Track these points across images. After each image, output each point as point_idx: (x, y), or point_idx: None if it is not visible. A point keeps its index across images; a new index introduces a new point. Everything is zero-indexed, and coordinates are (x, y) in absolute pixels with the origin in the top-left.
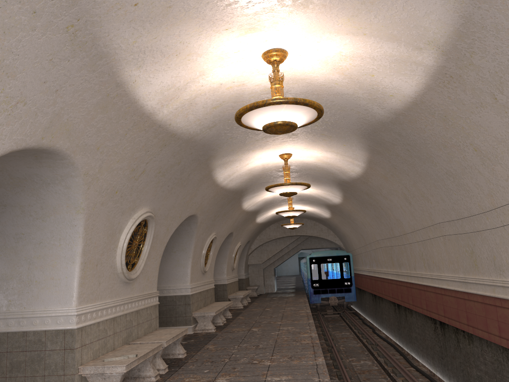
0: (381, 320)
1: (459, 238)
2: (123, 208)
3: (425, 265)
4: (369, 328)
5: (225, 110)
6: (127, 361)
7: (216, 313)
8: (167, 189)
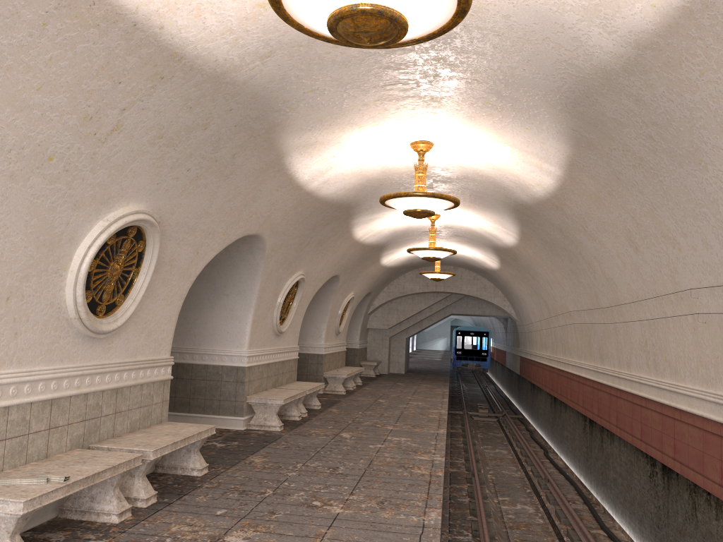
0: (561, 438)
1: None
2: (75, 196)
3: (648, 363)
4: (539, 448)
5: None
6: (37, 490)
7: (286, 401)
8: (187, 176)
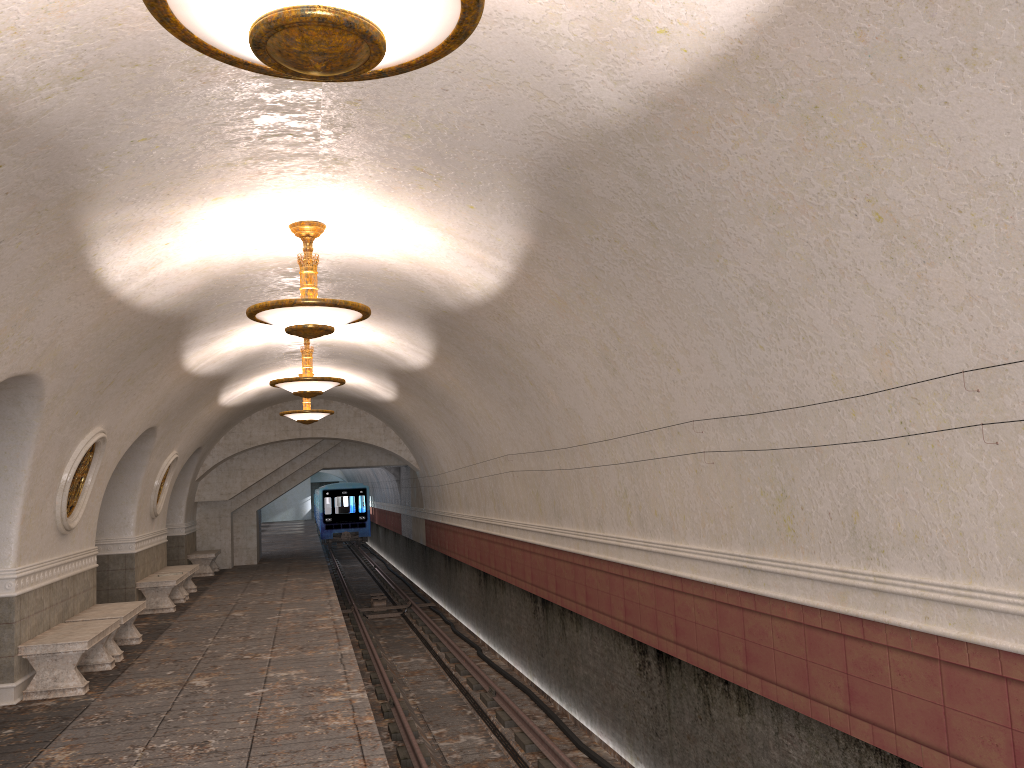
0: (499, 628)
1: (745, 459)
2: None
3: (630, 519)
4: (468, 646)
5: (122, 18)
6: None
7: (92, 643)
8: None
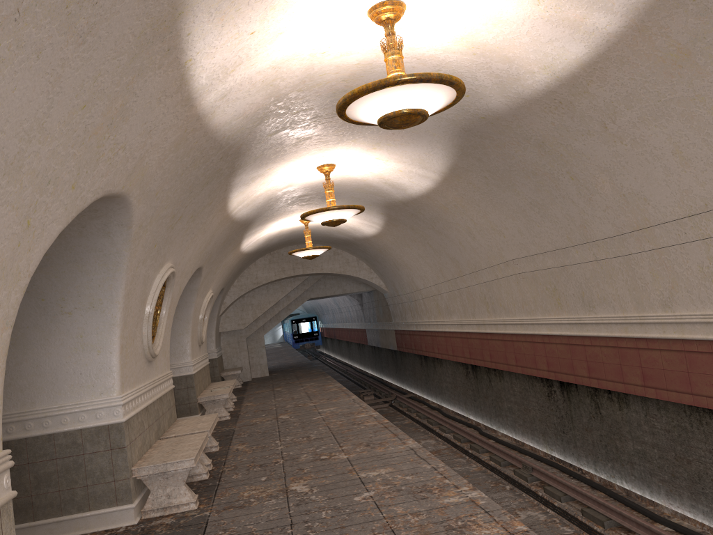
0: (497, 411)
1: None
2: None
3: None
4: (466, 427)
5: None
6: None
7: (196, 459)
8: None
